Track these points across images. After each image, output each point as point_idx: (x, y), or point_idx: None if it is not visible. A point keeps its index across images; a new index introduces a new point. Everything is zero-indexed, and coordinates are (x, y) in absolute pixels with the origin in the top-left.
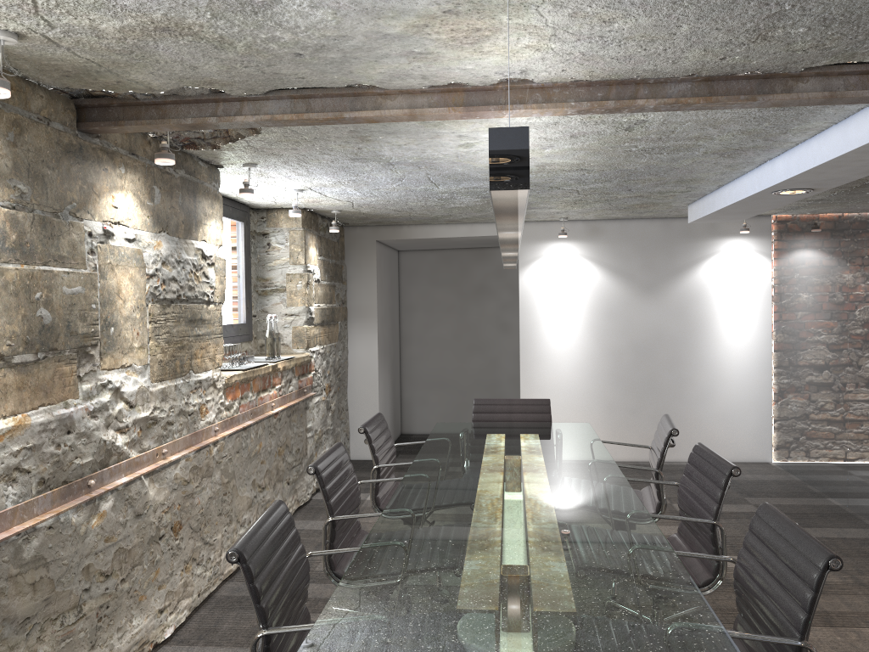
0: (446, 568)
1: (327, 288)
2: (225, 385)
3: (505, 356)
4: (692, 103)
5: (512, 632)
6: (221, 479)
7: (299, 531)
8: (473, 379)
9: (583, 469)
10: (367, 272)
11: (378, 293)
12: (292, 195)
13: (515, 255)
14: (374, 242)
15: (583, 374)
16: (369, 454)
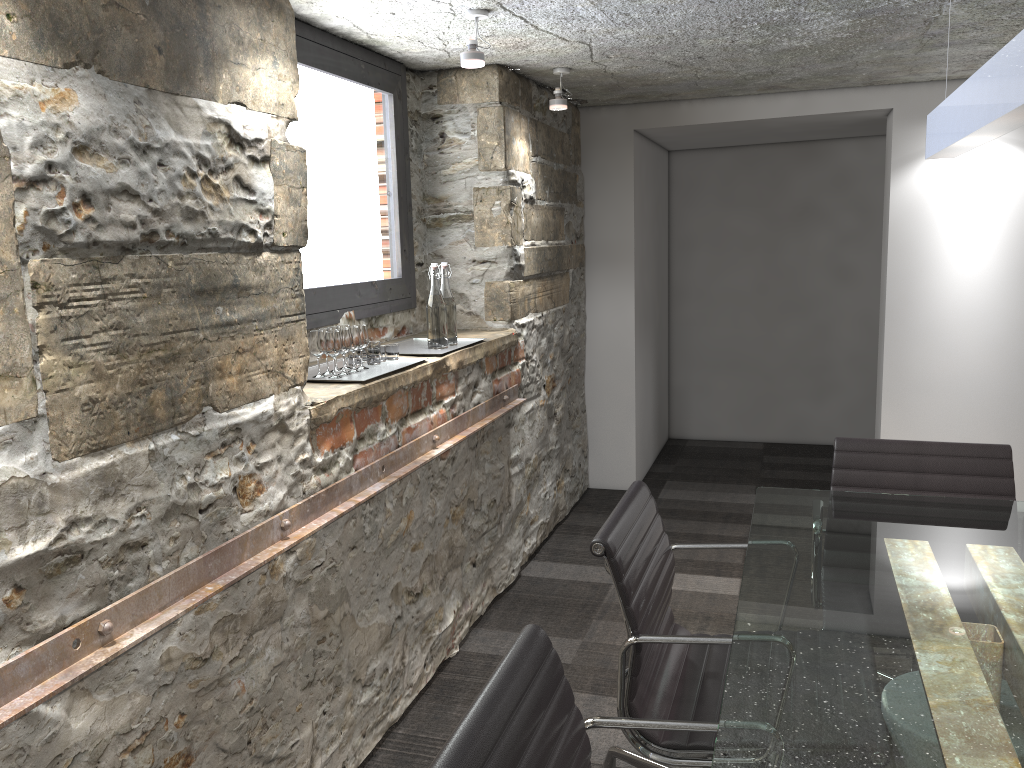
0: None
1: (550, 213)
2: (312, 423)
3: (842, 322)
4: None
5: None
6: (311, 613)
7: (489, 659)
8: (787, 358)
9: None
10: (619, 186)
11: (637, 220)
12: (471, 30)
13: None
14: (630, 133)
15: (1004, 362)
16: (619, 481)
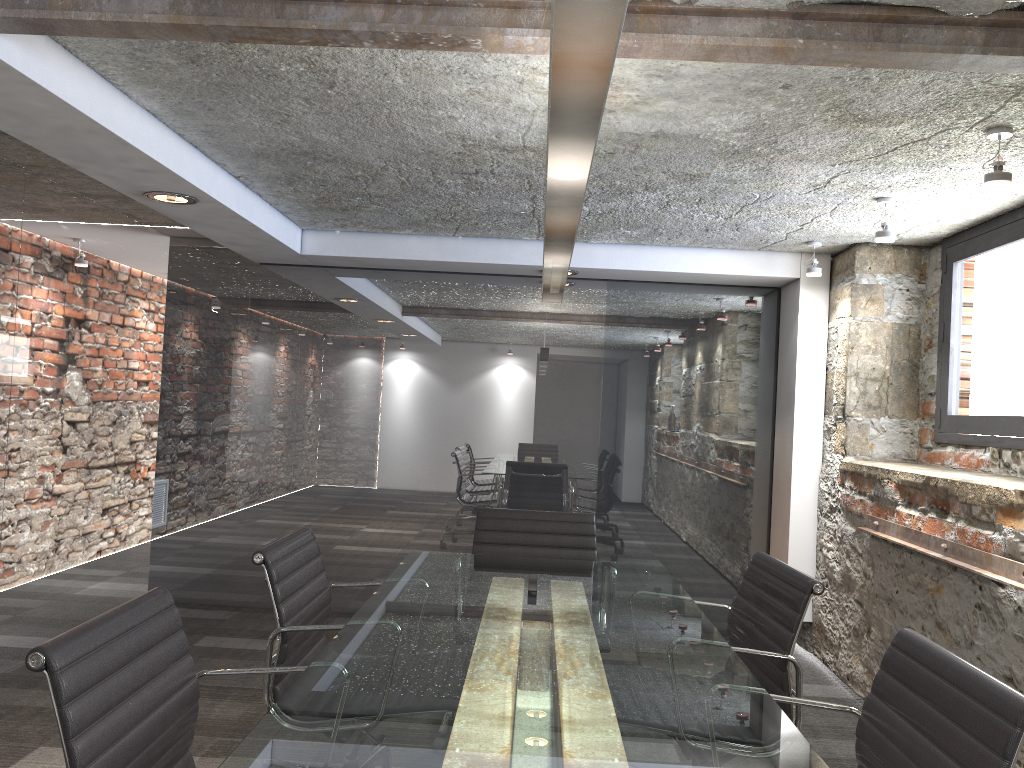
0: (602, 599)
1: None
2: None
3: None
4: (314, 44)
5: (539, 571)
6: None
7: None
8: None
9: (331, 763)
10: None
11: None
12: None
13: (554, 145)
14: None
15: None
16: None
